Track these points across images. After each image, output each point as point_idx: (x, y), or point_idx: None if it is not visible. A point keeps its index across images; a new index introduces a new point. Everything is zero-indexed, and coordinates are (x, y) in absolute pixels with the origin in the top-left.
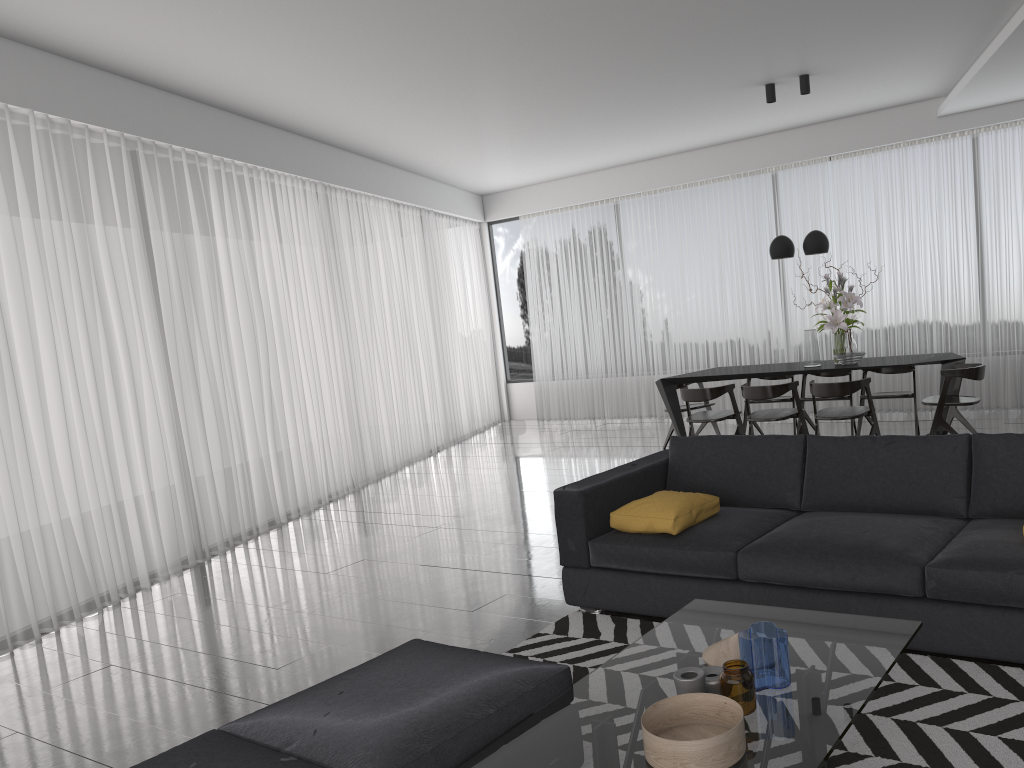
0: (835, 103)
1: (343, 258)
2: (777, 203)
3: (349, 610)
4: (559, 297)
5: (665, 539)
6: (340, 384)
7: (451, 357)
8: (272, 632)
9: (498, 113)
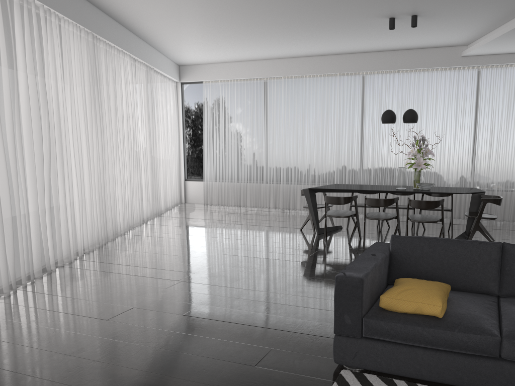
0: (412, 39)
1: (102, 88)
2: (365, 93)
3: (143, 361)
4: (224, 132)
5: (432, 320)
6: (95, 173)
7: (158, 162)
8: (79, 385)
9: (224, 6)
